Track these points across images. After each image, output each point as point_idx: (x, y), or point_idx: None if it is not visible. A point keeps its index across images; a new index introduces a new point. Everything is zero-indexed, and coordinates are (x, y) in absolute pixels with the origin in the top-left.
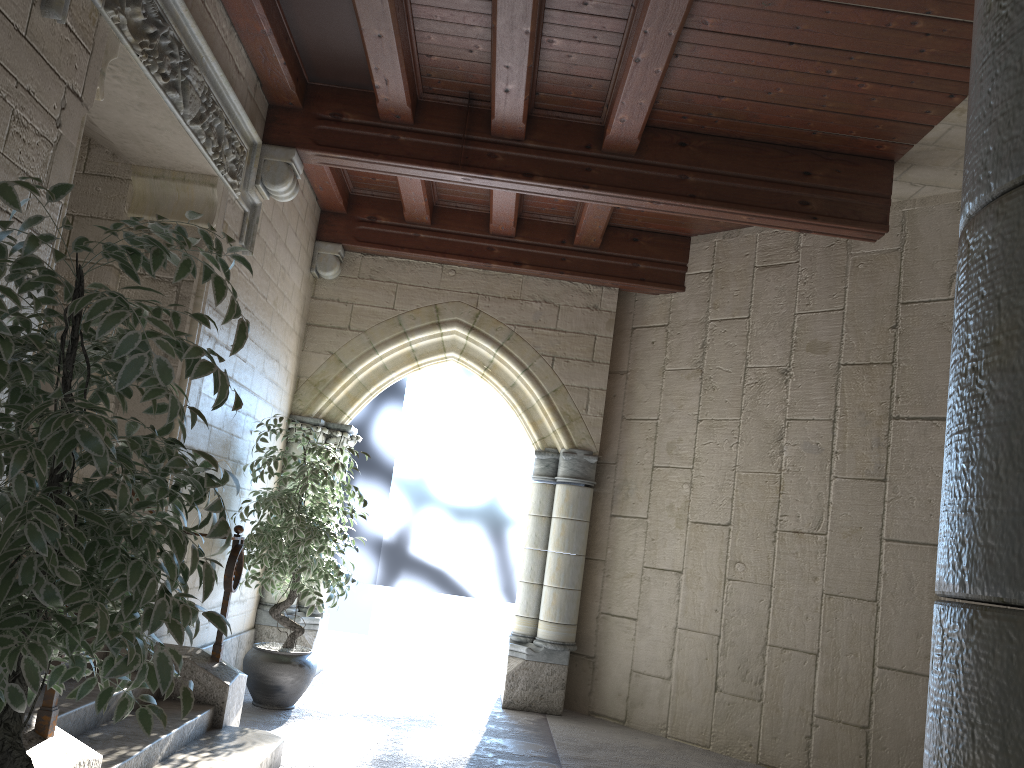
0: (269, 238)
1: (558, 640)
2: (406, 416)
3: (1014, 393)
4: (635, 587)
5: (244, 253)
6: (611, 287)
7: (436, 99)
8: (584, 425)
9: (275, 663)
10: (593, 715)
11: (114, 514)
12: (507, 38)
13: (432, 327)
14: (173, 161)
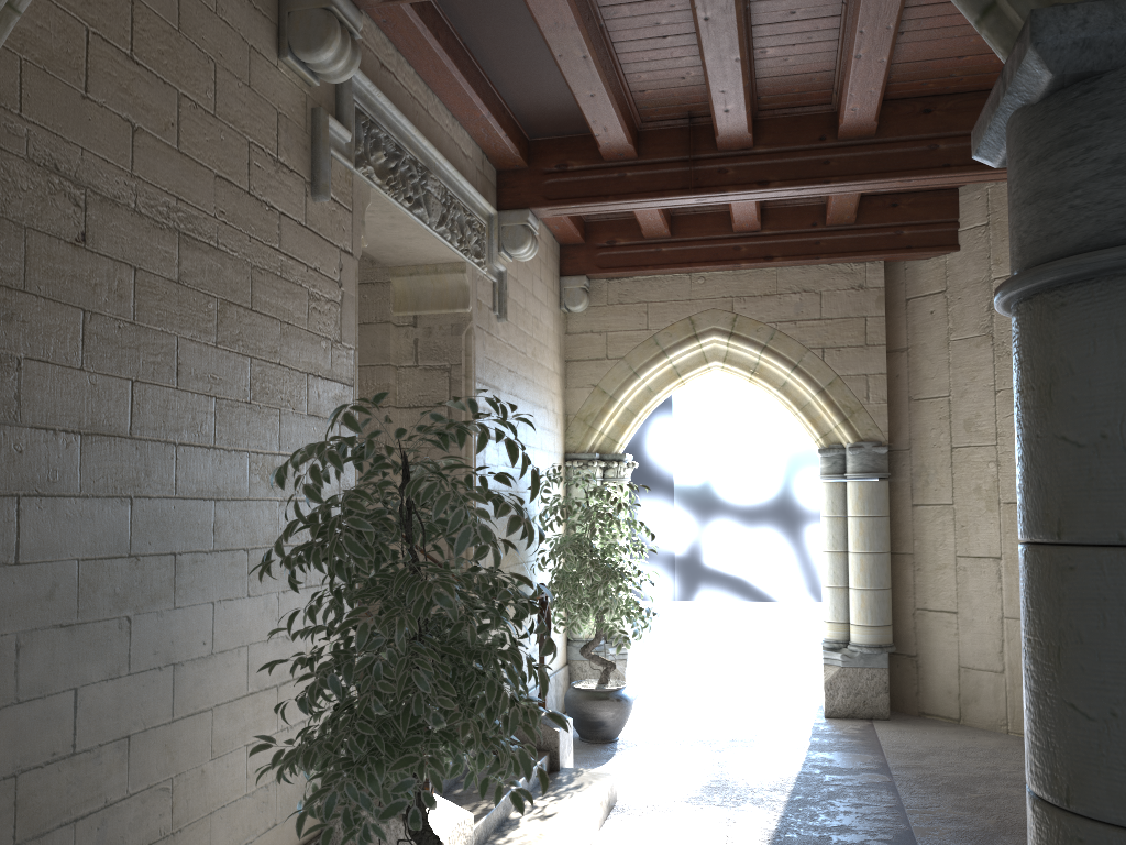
0: (518, 296)
1: (873, 643)
2: (678, 425)
3: (1038, 675)
4: (950, 579)
5: (499, 321)
6: (875, 261)
7: (656, 126)
8: (867, 415)
9: (594, 700)
10: (924, 716)
11: (462, 639)
12: (718, 69)
13: (690, 341)
14: (424, 258)
